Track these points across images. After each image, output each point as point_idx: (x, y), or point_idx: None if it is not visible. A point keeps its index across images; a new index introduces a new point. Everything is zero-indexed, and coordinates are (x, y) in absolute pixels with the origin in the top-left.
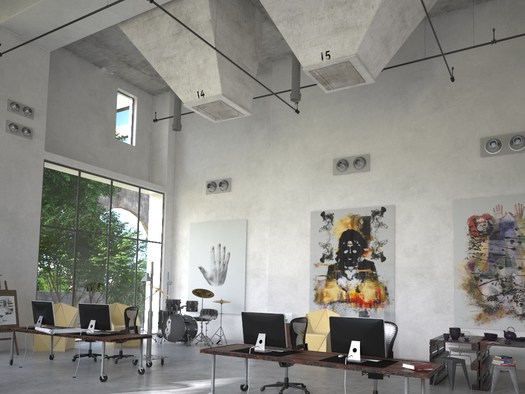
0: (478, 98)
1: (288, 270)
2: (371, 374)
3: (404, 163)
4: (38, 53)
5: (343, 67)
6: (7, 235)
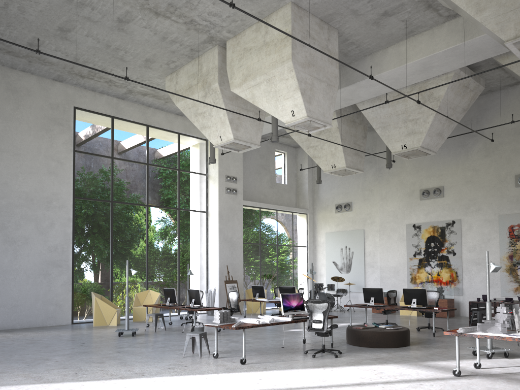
0: (513, 149)
1: (393, 262)
2: (426, 315)
3: (466, 191)
4: None
5: (414, 151)
6: (229, 250)
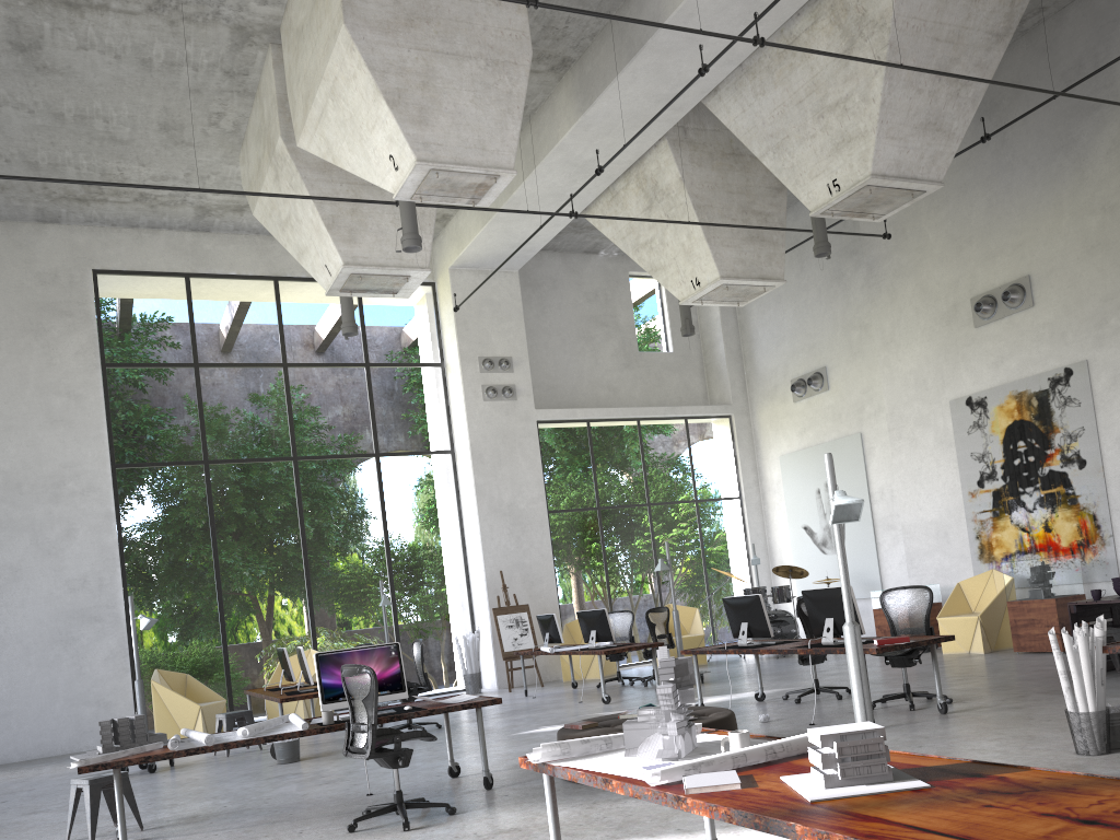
0: None
1: (931, 510)
2: (893, 662)
3: (1092, 277)
4: (504, 279)
5: (867, 193)
6: (509, 534)
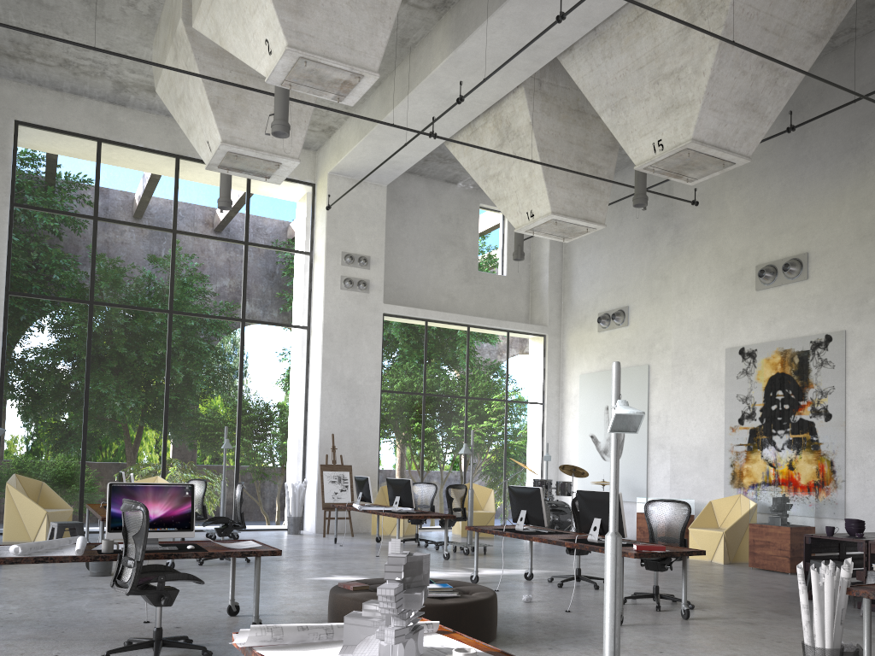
0: None
1: (696, 437)
2: (647, 565)
3: (861, 261)
4: (373, 190)
5: (686, 156)
6: (345, 404)
